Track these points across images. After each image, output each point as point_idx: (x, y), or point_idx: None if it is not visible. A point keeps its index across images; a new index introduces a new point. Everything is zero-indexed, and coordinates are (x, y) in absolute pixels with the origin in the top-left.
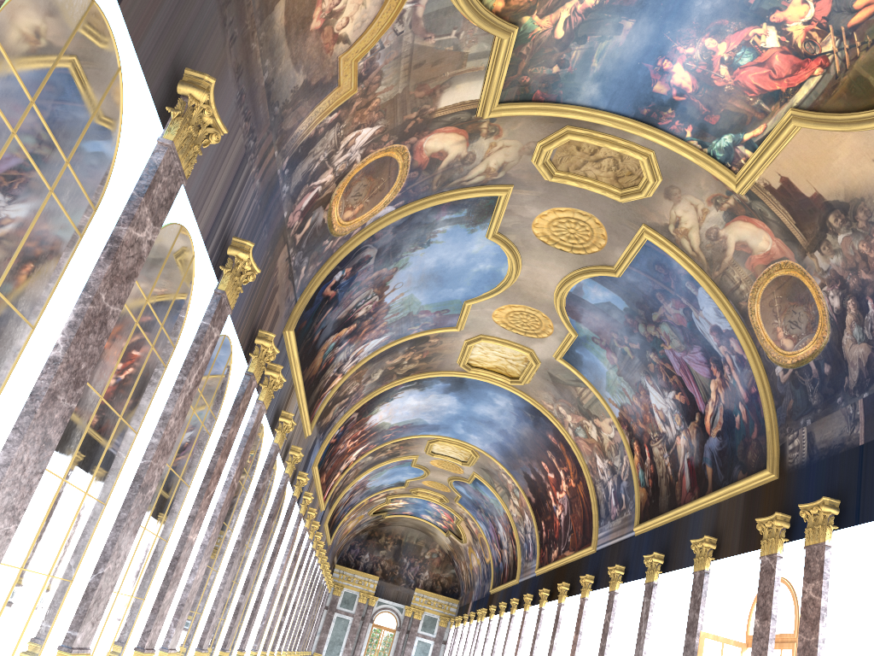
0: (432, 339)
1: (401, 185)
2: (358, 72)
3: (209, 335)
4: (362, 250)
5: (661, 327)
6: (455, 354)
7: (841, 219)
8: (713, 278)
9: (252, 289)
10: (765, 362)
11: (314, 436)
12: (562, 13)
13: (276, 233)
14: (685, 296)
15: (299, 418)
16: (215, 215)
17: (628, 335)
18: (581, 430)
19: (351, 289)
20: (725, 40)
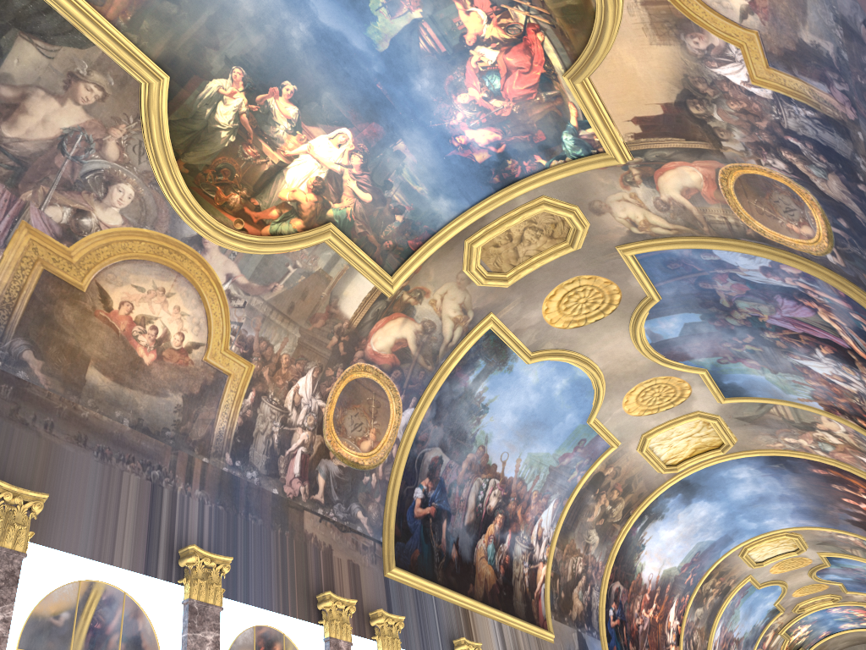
0: (606, 471)
1: (395, 389)
2: (238, 353)
3: (196, 642)
4: (421, 458)
5: (739, 306)
6: (645, 466)
7: (698, 103)
8: (710, 234)
9: (277, 569)
10: (818, 261)
11: (573, 634)
12: (349, 185)
13: (276, 511)
14: (716, 267)
15: (515, 631)
16: (144, 547)
17: (733, 335)
18: (824, 444)
19: (451, 492)
20: (468, 86)
